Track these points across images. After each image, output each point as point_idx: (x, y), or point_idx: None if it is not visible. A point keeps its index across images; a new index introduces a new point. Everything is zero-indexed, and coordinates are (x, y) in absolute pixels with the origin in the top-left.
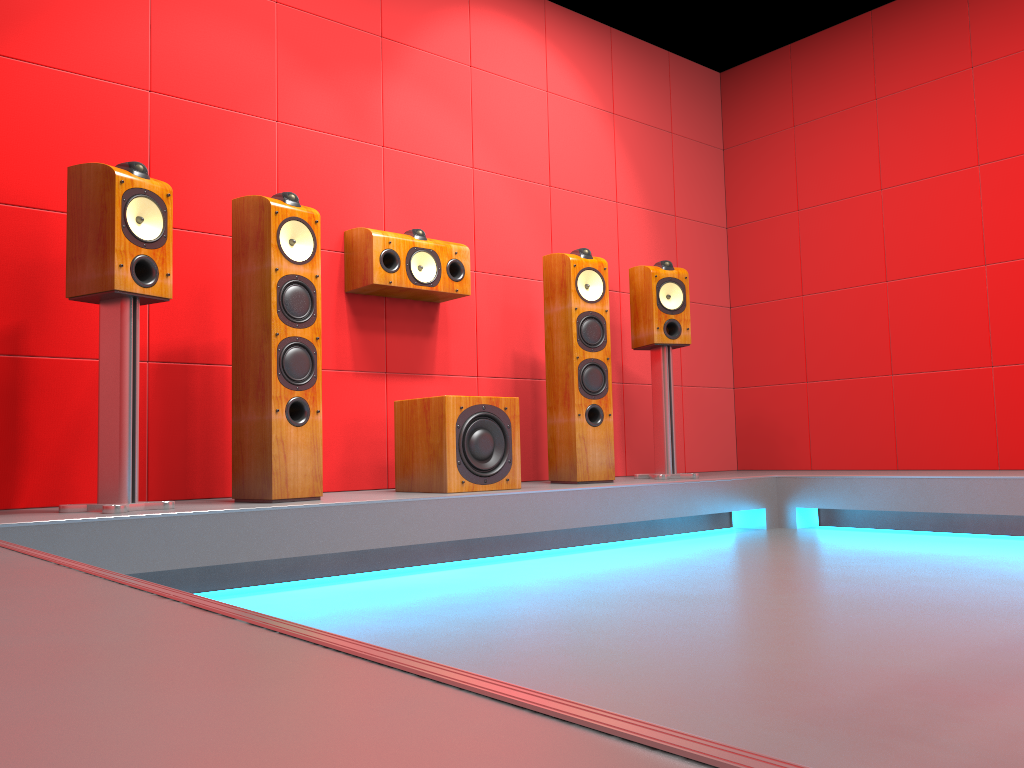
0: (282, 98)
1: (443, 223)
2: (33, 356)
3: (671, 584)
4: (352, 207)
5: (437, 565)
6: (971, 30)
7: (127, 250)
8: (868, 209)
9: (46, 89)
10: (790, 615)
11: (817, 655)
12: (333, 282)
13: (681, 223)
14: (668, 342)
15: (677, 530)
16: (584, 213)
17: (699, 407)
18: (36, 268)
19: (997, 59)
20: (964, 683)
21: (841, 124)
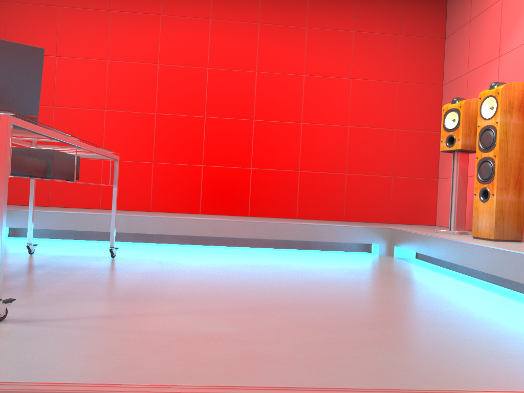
0: None
1: None
2: None
3: (362, 294)
4: None
5: (514, 293)
6: None
7: (444, 135)
8: None
9: (510, 61)
10: (256, 283)
11: (209, 271)
12: None
13: None
14: None
15: None
16: None
17: None
18: None
19: None
20: (163, 269)
21: None
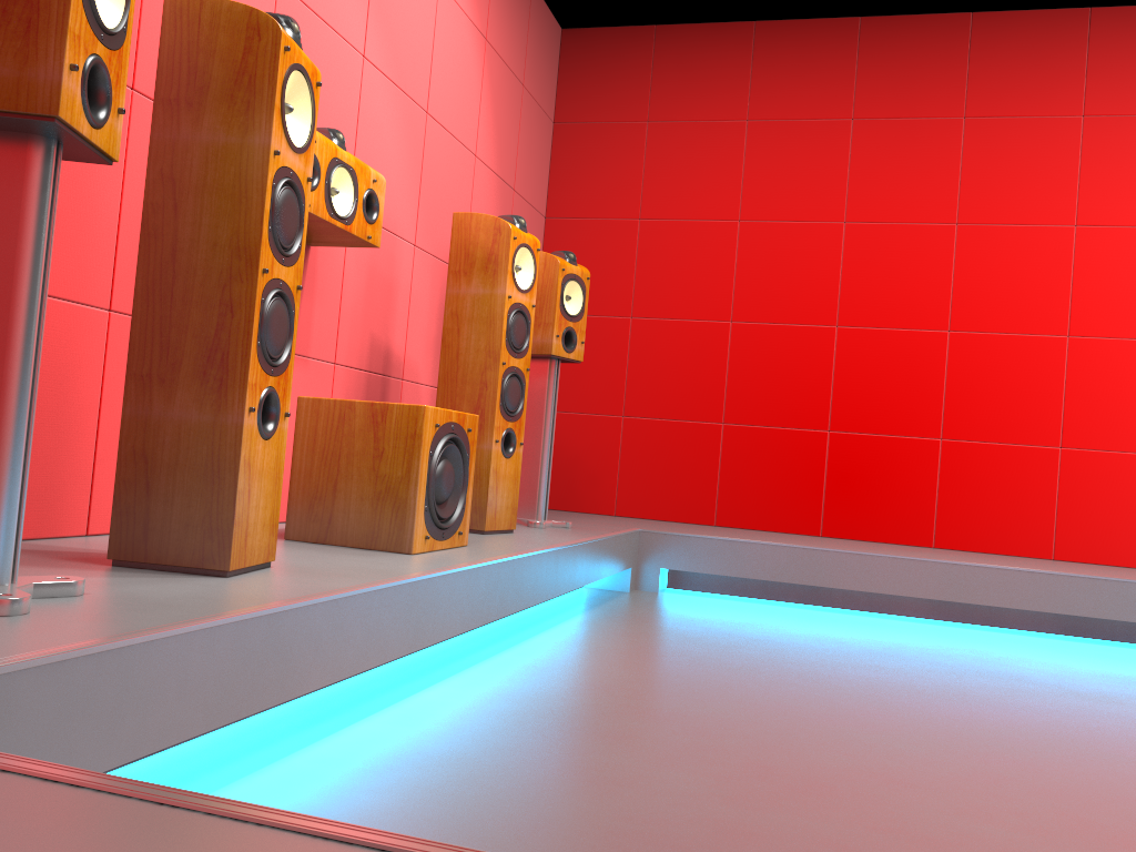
0: None
1: (327, 127)
2: None
3: (809, 709)
4: None
5: (399, 667)
6: (857, 80)
7: (81, 37)
8: (722, 238)
9: None
10: (1084, 773)
11: None
12: None
13: (517, 200)
14: (564, 356)
15: None
16: (450, 161)
17: None
18: None
19: (878, 119)
20: None
21: (704, 136)
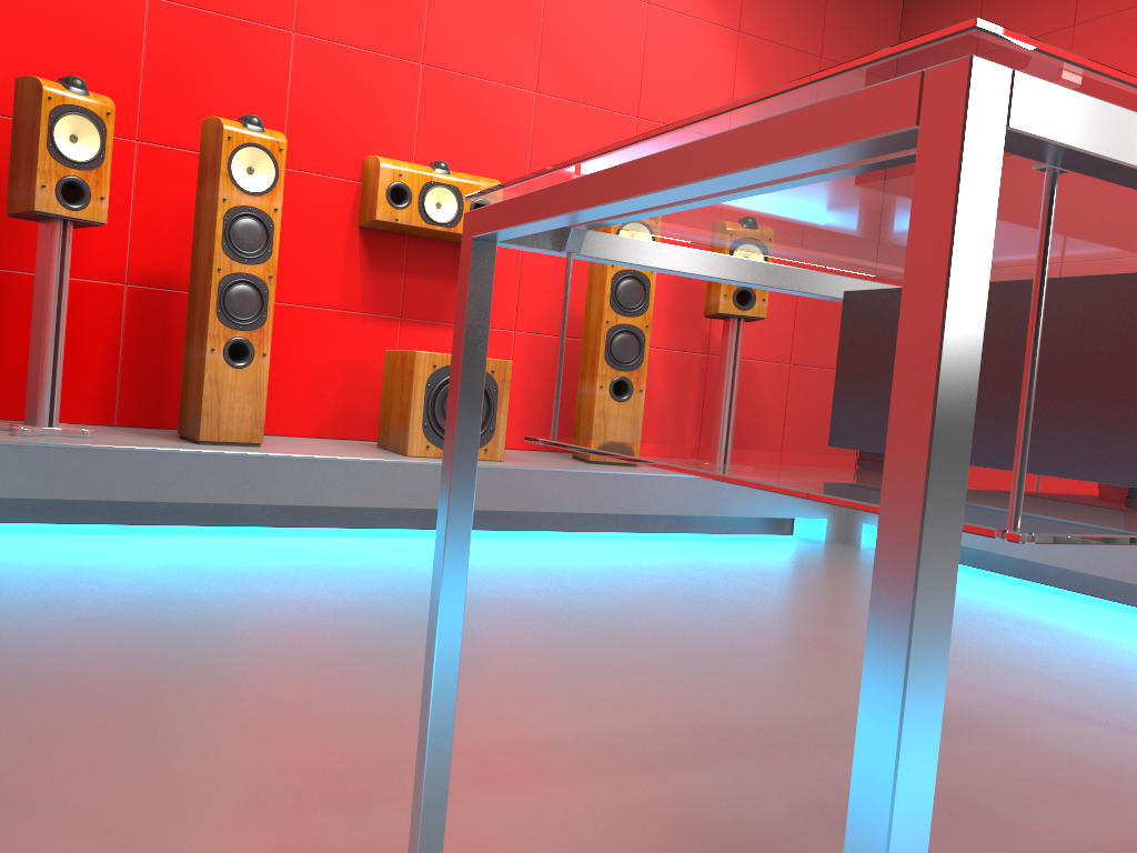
0: (302, 6)
1: (490, 155)
2: (5, 269)
3: (555, 591)
4: (377, 132)
5: (383, 531)
6: None
7: (53, 170)
8: None
9: None
10: (585, 648)
11: (495, 698)
12: (346, 214)
13: None
14: (737, 313)
15: (713, 530)
16: None
17: (811, 391)
18: None
19: None
20: (561, 760)
21: None
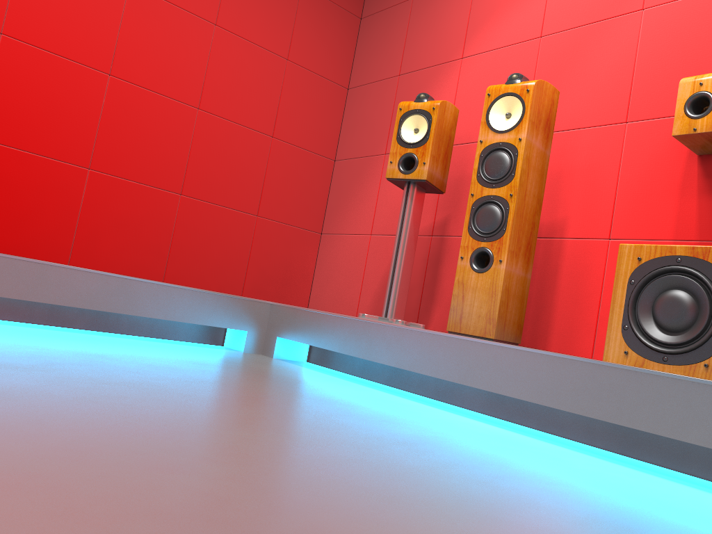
0: None
1: None
2: (450, 236)
3: (386, 463)
4: None
5: (564, 440)
6: None
7: (398, 152)
8: None
9: (482, 66)
10: (62, 431)
11: None
12: (684, 147)
13: None
14: None
15: None
16: None
17: None
18: (460, 181)
19: None
20: None
21: None
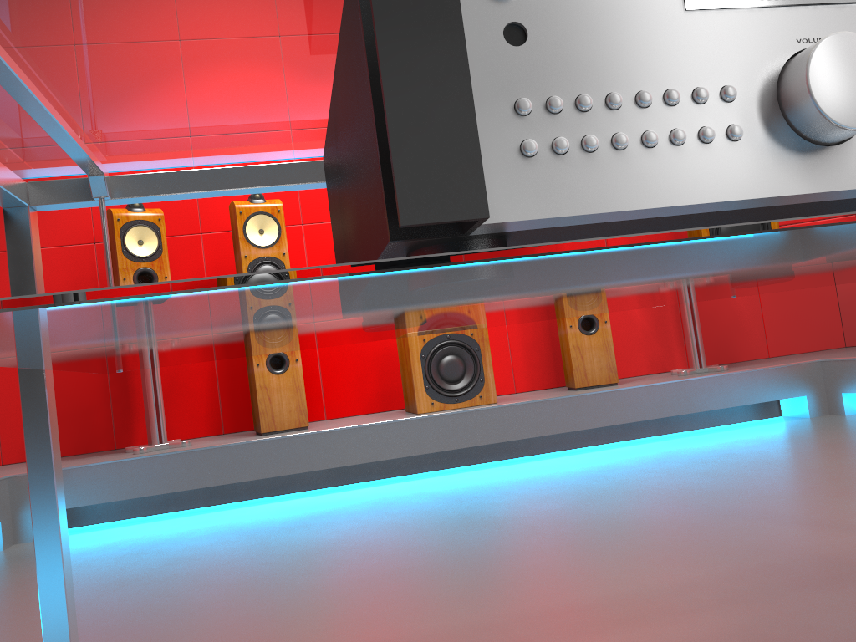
0: None
1: None
2: None
3: (515, 502)
4: None
5: (410, 476)
6: None
7: (129, 267)
8: None
9: None
10: (501, 549)
11: (380, 606)
12: None
13: None
14: None
15: (702, 425)
16: None
17: None
18: None
19: None
20: None
21: None
